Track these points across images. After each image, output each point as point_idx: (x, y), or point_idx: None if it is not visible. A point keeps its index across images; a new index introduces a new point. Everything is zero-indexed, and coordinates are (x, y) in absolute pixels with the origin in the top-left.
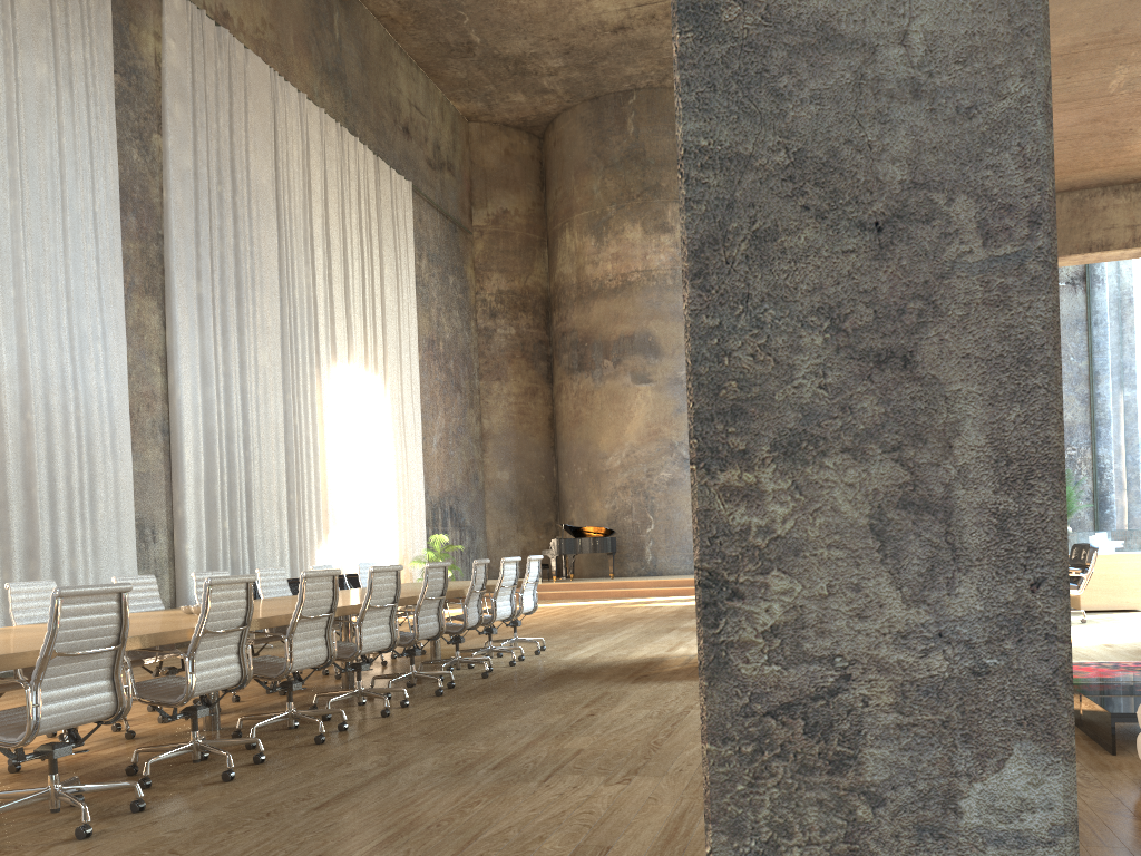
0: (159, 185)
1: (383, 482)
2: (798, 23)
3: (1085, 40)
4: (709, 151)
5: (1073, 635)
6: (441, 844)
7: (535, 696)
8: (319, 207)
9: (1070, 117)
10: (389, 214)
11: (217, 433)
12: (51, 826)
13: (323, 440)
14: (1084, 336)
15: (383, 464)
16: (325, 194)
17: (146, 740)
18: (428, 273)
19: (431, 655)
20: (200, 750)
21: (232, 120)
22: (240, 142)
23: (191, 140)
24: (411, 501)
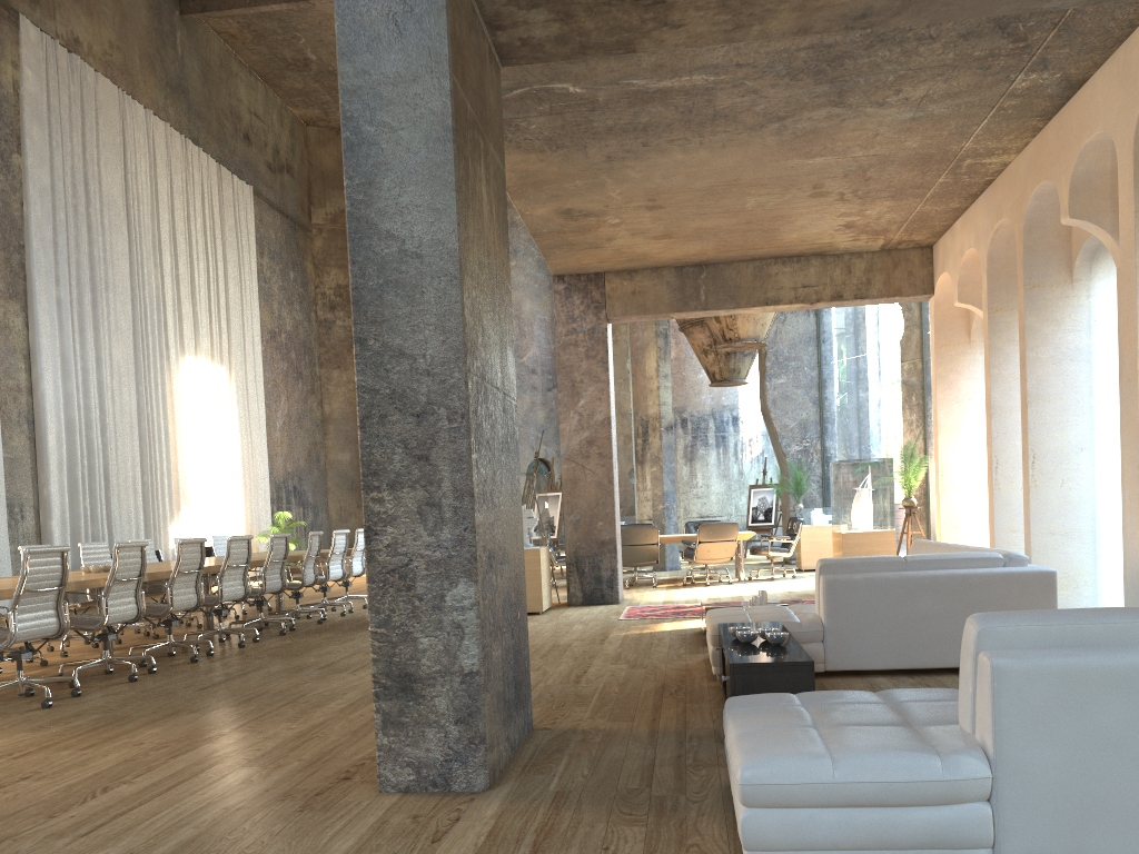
0: (20, 200)
1: (230, 463)
2: (392, 348)
3: (717, 184)
4: (365, 386)
5: (775, 586)
6: (283, 698)
7: (357, 632)
8: (166, 214)
9: (729, 221)
10: (232, 217)
11: (78, 422)
12: (19, 705)
13: (174, 427)
14: (815, 350)
15: (230, 447)
16: (172, 201)
17: (58, 666)
18: (269, 270)
19: (277, 611)
20: (110, 663)
21: (85, 139)
22: (92, 158)
23: (48, 159)
24: (257, 481)
